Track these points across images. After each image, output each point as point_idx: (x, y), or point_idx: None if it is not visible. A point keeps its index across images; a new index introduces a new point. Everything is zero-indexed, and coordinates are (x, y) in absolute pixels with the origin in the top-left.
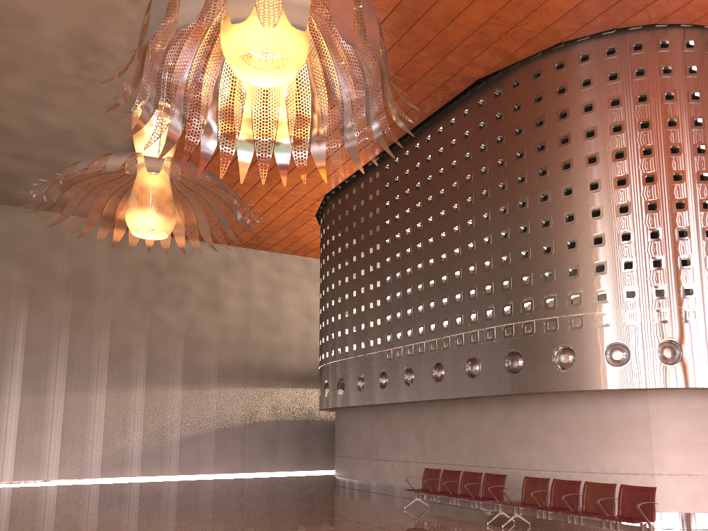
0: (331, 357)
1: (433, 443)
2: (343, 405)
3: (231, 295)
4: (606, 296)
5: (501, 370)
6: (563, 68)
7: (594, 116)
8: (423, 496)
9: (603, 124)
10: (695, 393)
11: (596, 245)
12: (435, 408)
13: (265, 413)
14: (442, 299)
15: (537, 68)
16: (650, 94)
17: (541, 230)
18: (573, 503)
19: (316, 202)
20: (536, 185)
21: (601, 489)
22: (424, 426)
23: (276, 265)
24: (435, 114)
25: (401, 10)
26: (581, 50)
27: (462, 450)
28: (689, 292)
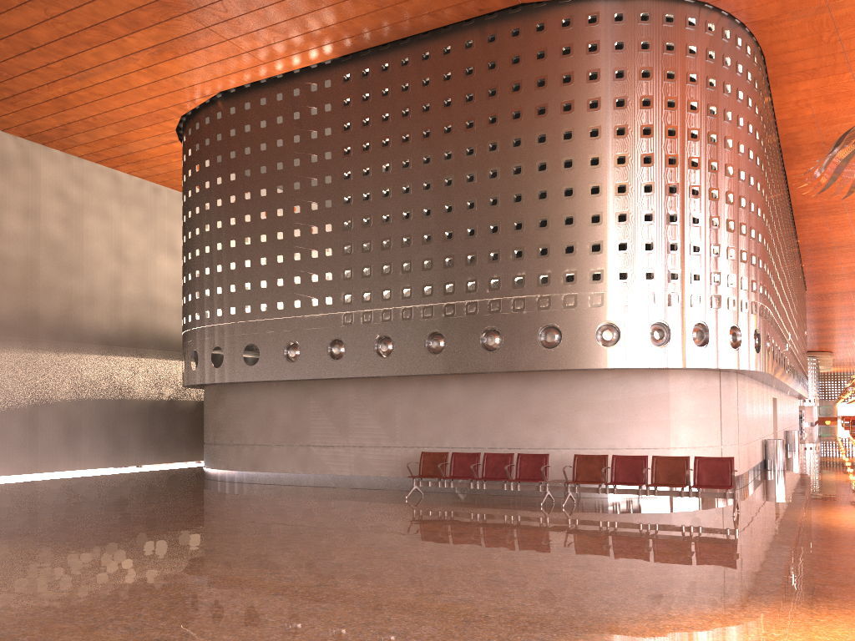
0: (230, 317)
1: (406, 424)
2: (258, 379)
3: (9, 211)
4: (653, 275)
5: (532, 345)
6: (622, 22)
7: (651, 85)
8: (428, 482)
9: (659, 96)
10: (701, 373)
11: (646, 222)
12: (412, 384)
13: (62, 390)
14: (444, 258)
15: (593, 13)
16: (699, 76)
17: (589, 197)
18: (640, 477)
19: (199, 99)
20: (586, 146)
21: (672, 462)
22: (391, 405)
23: (75, 175)
24: (440, 28)
25: None
26: (641, 8)
27: (454, 431)
28: (717, 280)
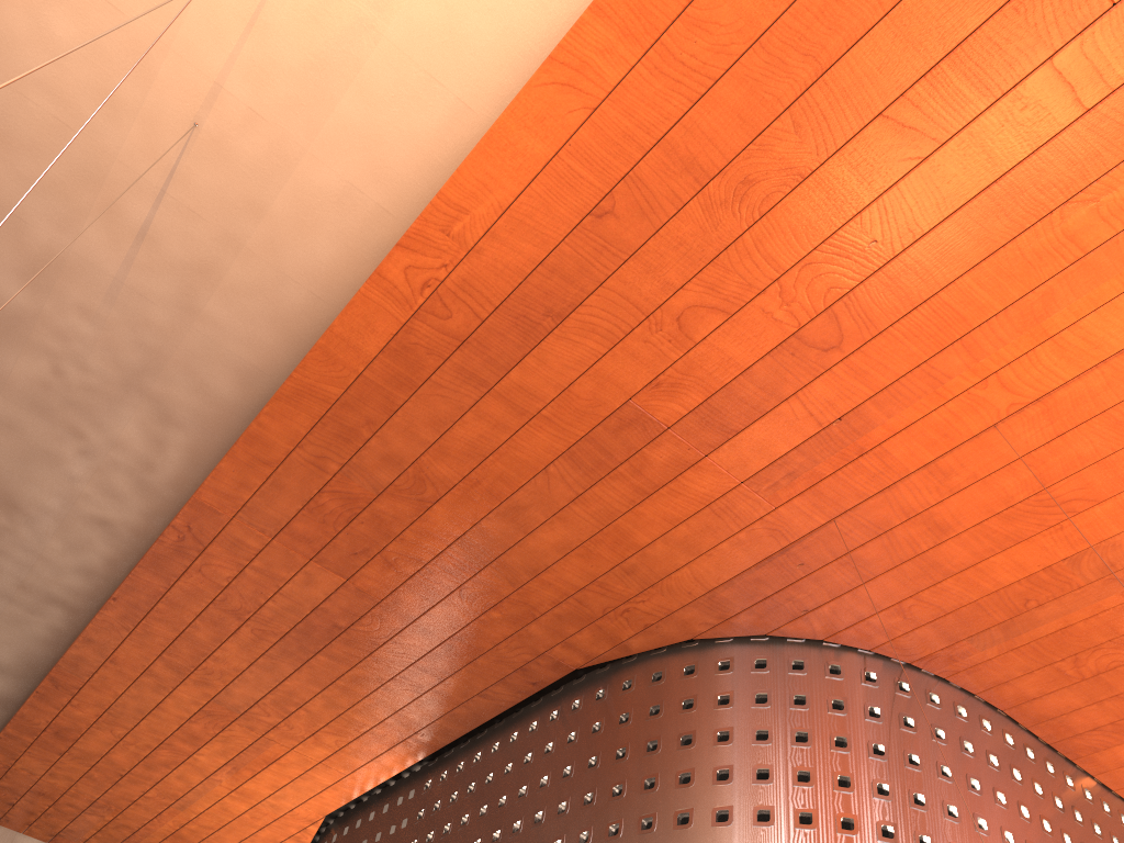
0: None
1: None
2: None
3: None
4: None
5: None
6: (693, 674)
7: (731, 750)
8: None
9: (743, 764)
10: None
11: None
12: None
13: None
14: None
15: (658, 668)
16: (814, 733)
17: None
18: None
19: (310, 826)
20: None
21: None
22: None
23: None
24: (513, 711)
25: (465, 544)
26: (720, 655)
27: None
28: None
